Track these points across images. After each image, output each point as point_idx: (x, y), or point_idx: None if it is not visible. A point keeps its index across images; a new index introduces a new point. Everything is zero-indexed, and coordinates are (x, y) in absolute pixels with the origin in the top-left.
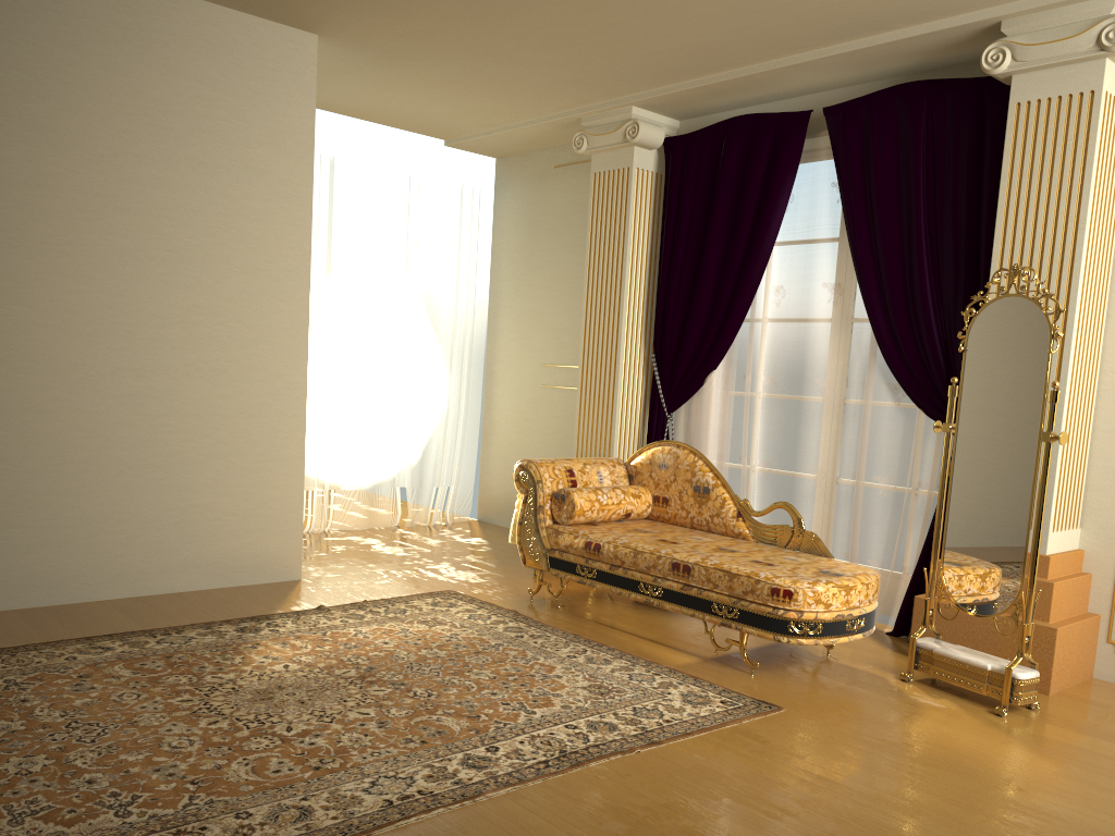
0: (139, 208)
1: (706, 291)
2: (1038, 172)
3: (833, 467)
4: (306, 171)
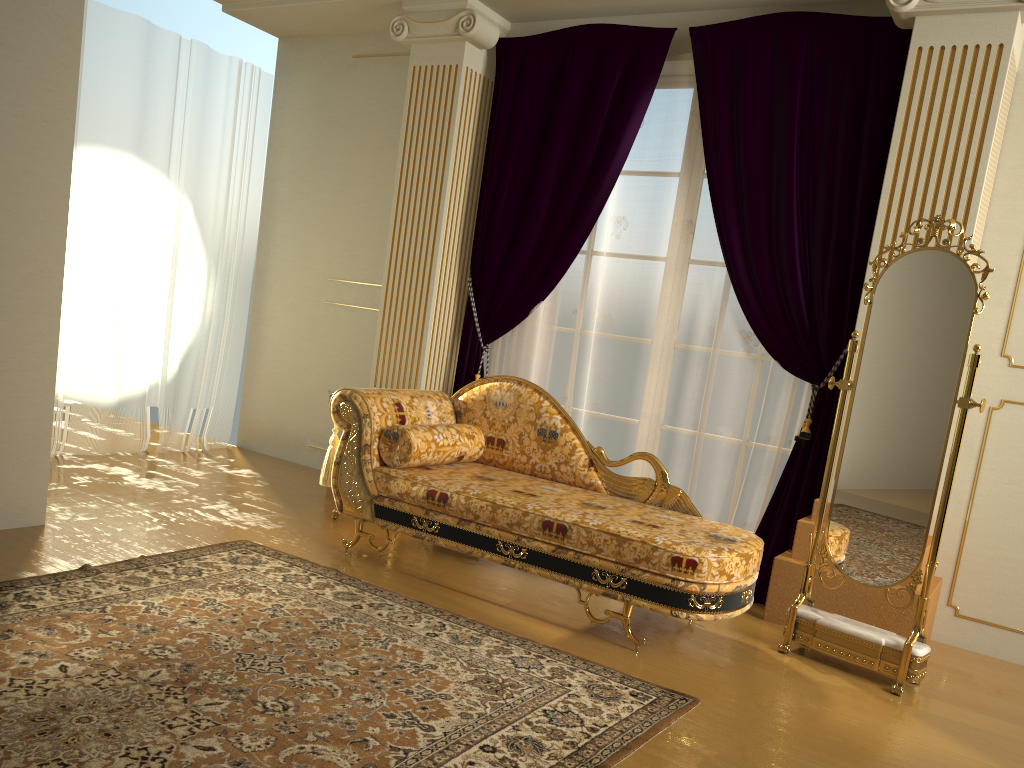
0: None
1: (539, 213)
2: (936, 123)
3: (671, 414)
4: None
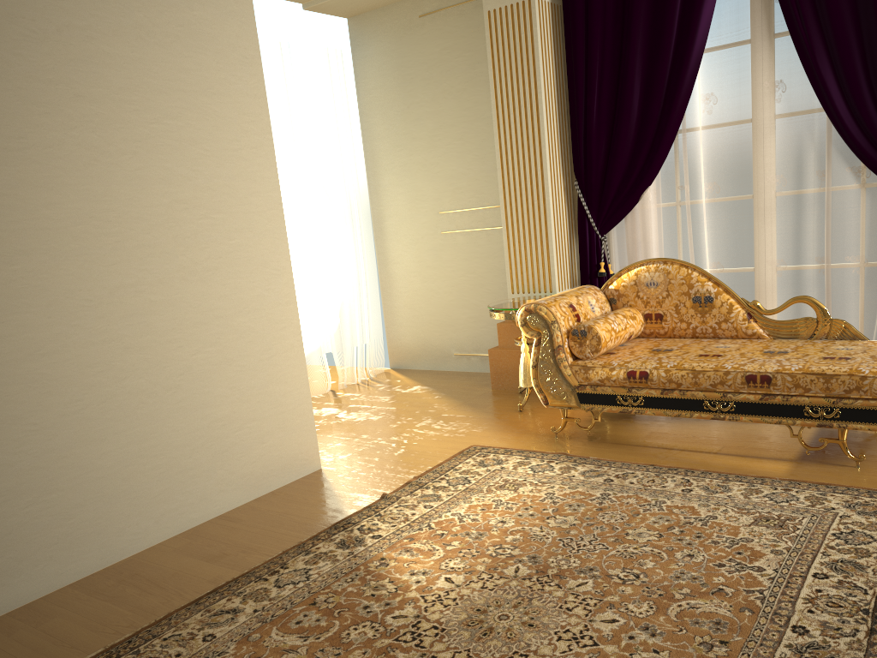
0: (98, 93)
1: (632, 110)
2: None
3: (795, 256)
4: (250, 32)
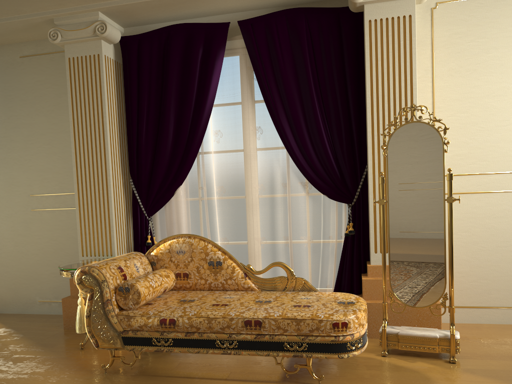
0: None
1: (169, 135)
2: (386, 58)
3: (271, 235)
4: None
